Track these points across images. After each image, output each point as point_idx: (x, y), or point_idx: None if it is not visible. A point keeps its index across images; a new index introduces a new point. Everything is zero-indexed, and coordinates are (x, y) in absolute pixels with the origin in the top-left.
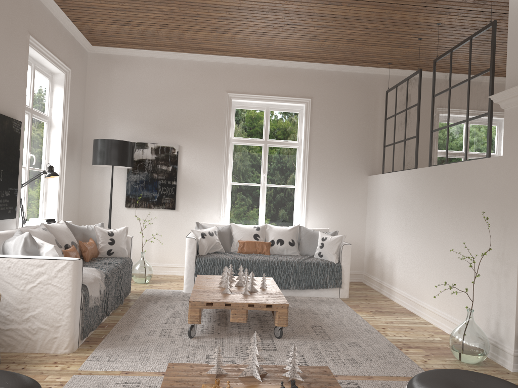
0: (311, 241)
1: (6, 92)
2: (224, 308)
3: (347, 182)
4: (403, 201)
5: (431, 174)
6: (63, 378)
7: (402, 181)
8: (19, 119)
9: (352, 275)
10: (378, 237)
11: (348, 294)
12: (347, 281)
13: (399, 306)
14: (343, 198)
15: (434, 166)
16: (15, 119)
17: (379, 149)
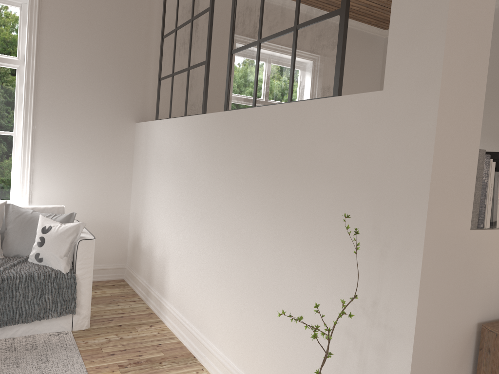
0: (26, 232)
1: None
2: None
3: (103, 131)
4: (183, 166)
5: (230, 124)
6: None
7: (182, 133)
8: None
9: (109, 271)
10: (147, 217)
11: (90, 322)
12: (87, 301)
13: (171, 337)
14: (95, 156)
15: (235, 110)
16: None
17: (153, 84)
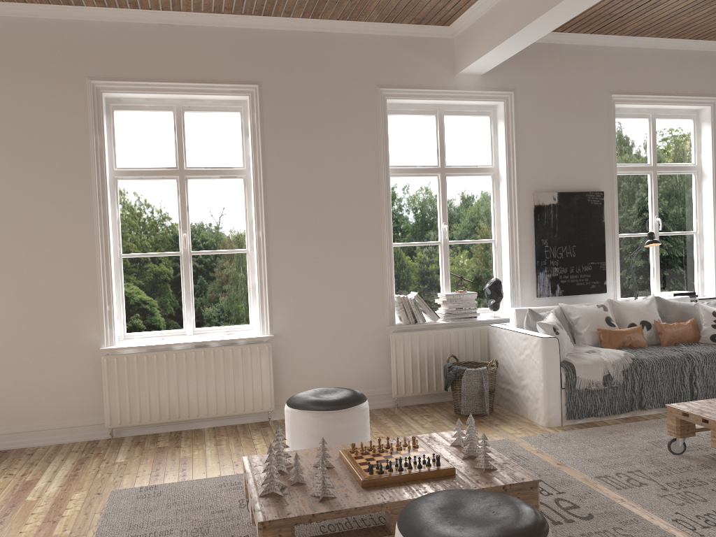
0: None
1: (577, 167)
2: (701, 425)
3: None
4: None
5: None
6: (498, 438)
7: None
8: (604, 188)
9: None
10: None
11: None
12: None
13: None
14: None
15: None
16: (592, 192)
17: None
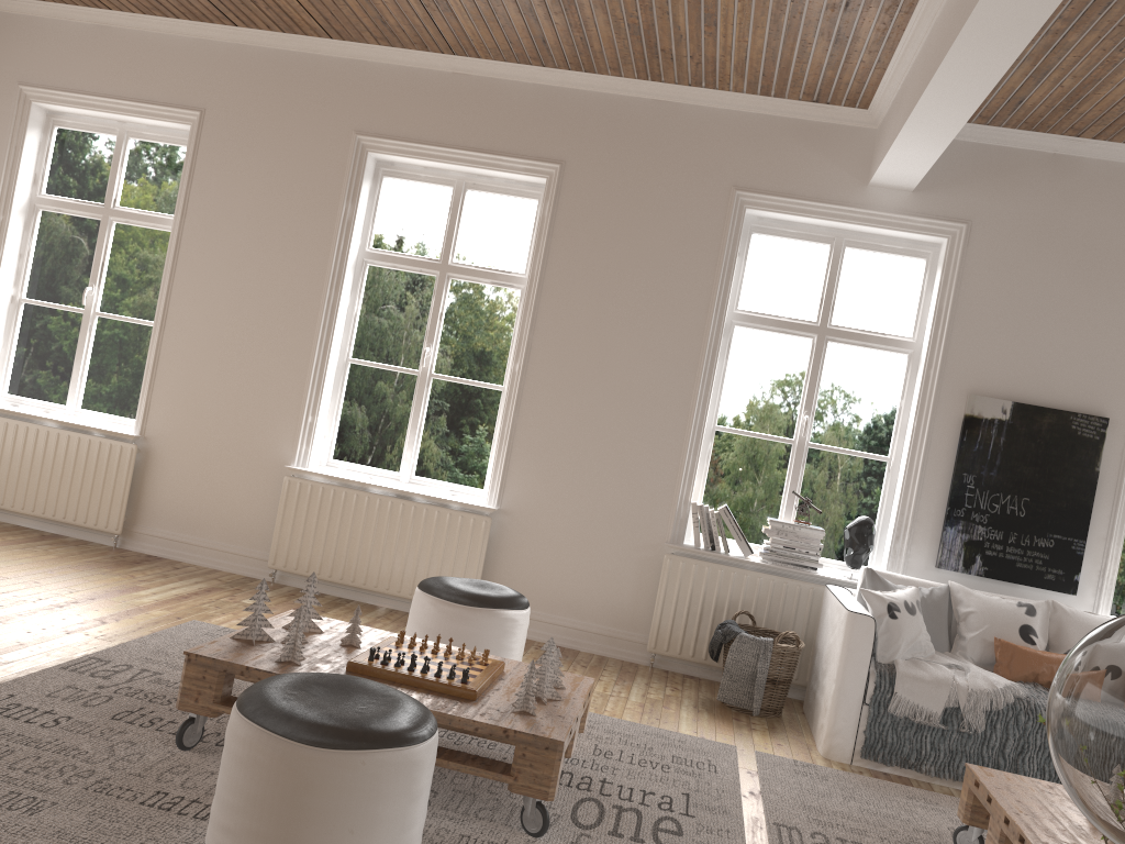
0: None
1: (1066, 367)
2: (984, 806)
3: None
4: None
5: None
6: (725, 741)
7: None
8: (1115, 414)
9: None
10: None
11: None
12: None
13: None
14: None
15: None
16: (1084, 414)
17: None
